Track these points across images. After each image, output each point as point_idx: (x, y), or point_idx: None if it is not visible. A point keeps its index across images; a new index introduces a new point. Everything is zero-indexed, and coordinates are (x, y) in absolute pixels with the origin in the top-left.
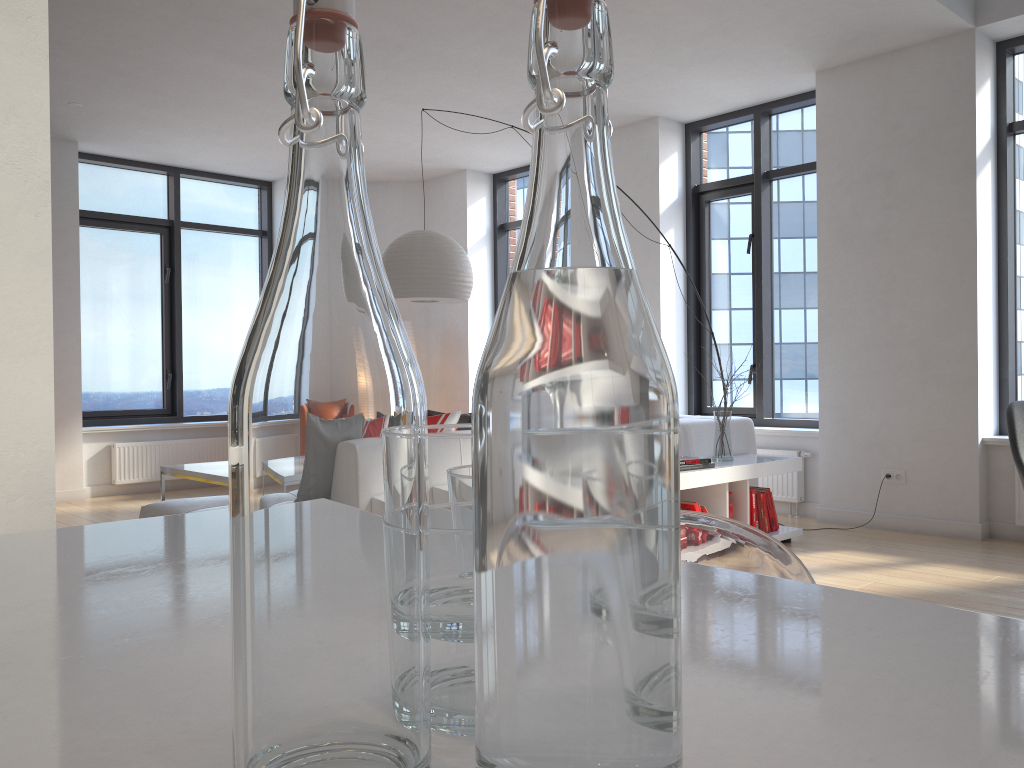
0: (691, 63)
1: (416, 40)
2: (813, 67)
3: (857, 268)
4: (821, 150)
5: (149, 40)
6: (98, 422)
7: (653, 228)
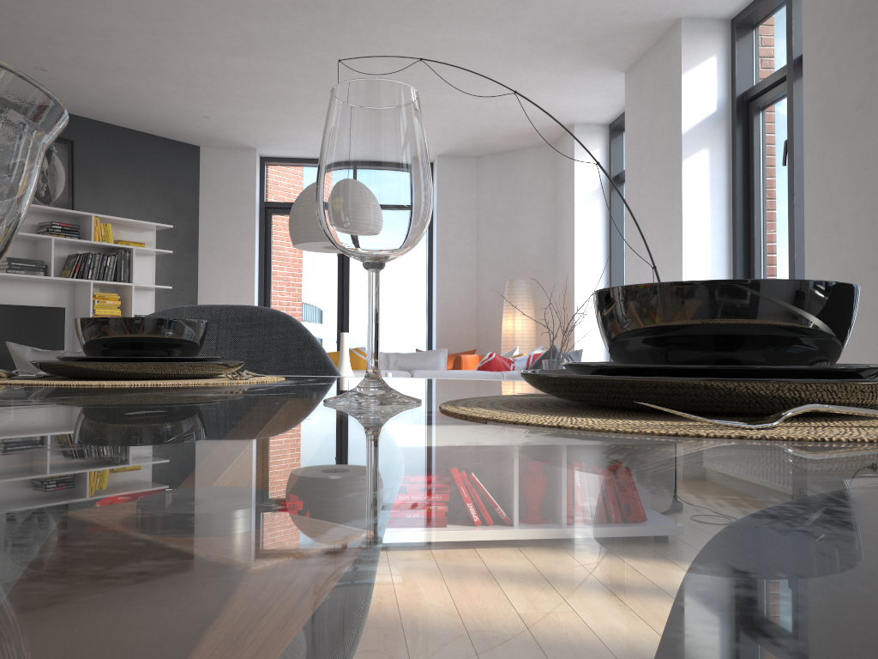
0: None
1: None
2: None
3: (842, 159)
4: (806, 3)
5: (159, 50)
6: None
7: (677, 151)
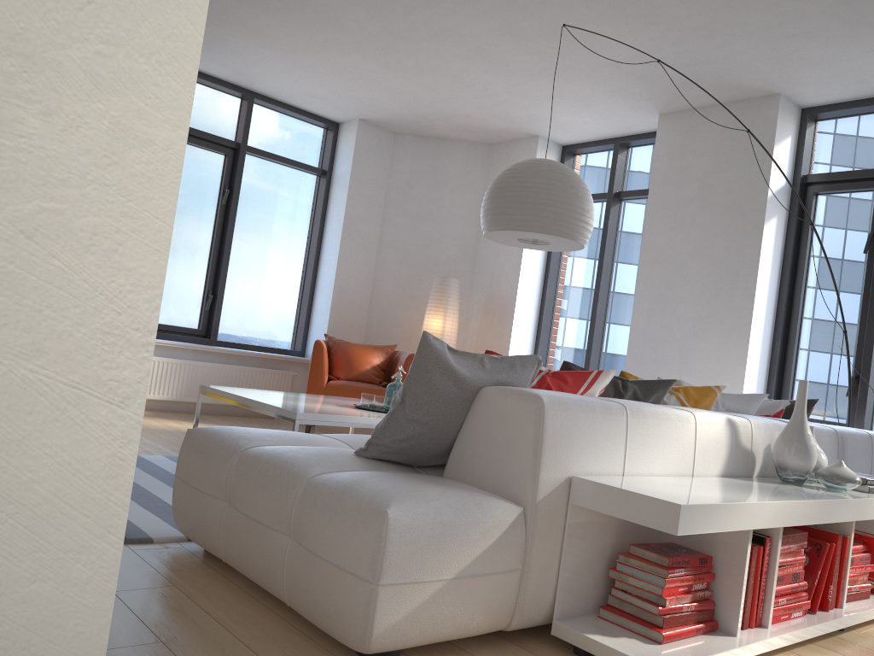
0: (868, 21)
1: None
2: None
3: None
4: None
5: None
6: None
7: (757, 212)
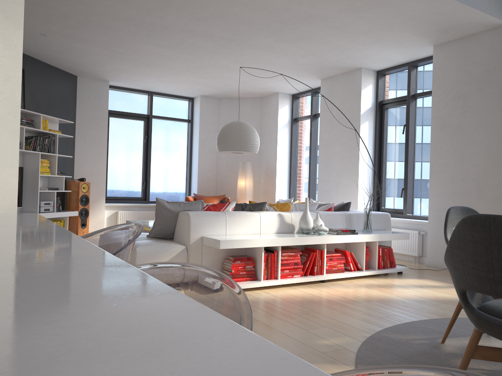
0: (368, 43)
1: (237, 36)
2: (431, 44)
3: (449, 142)
4: (434, 84)
5: (126, 39)
6: (113, 201)
7: (357, 121)
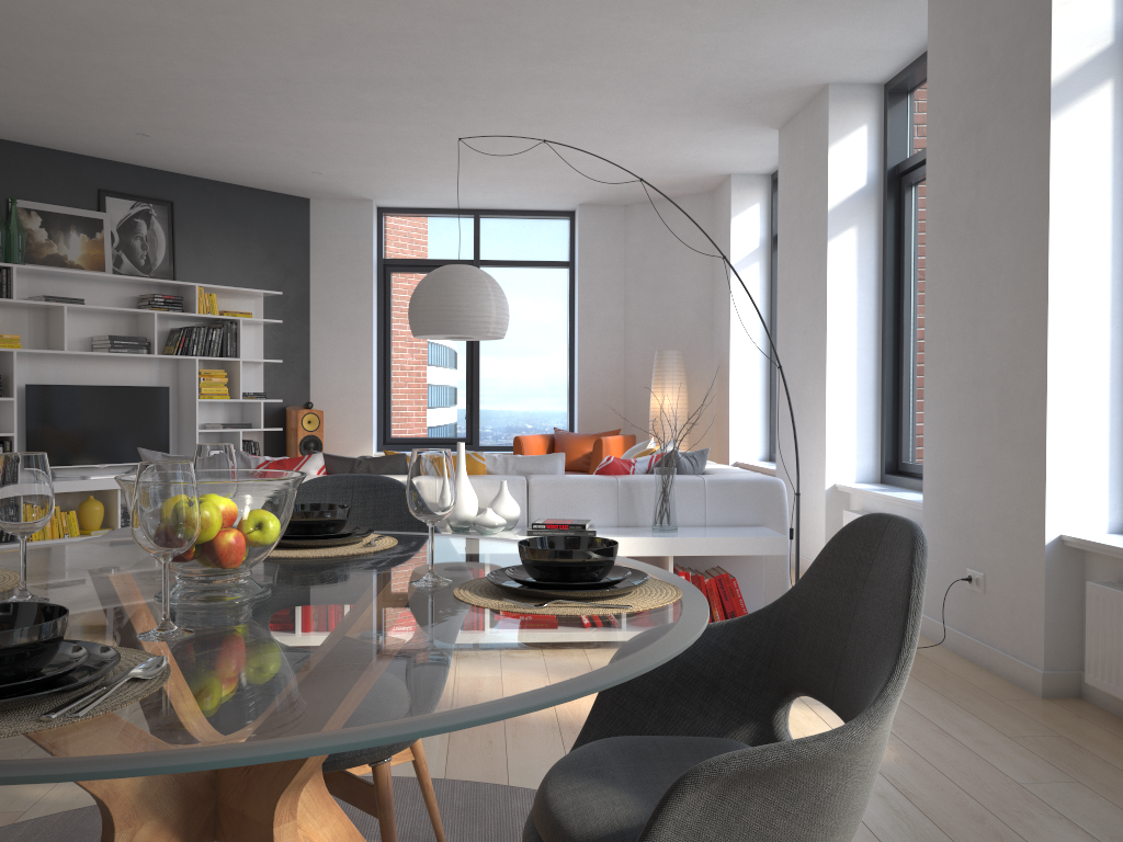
0: (740, 22)
1: (437, 71)
2: None
3: (953, 270)
4: (930, 102)
5: (269, 118)
6: (401, 448)
7: (824, 229)
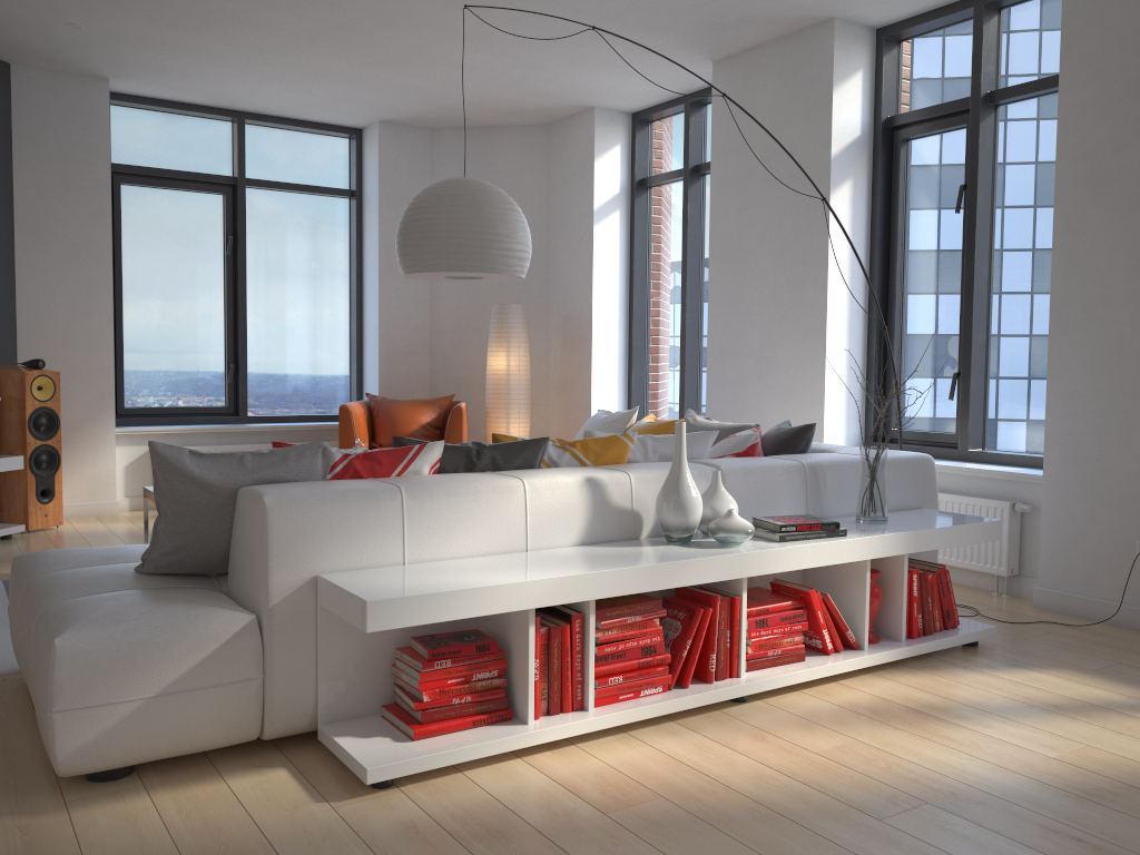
0: None
1: None
2: None
3: (1115, 232)
4: (1068, 52)
5: None
6: (142, 421)
7: (822, 178)
